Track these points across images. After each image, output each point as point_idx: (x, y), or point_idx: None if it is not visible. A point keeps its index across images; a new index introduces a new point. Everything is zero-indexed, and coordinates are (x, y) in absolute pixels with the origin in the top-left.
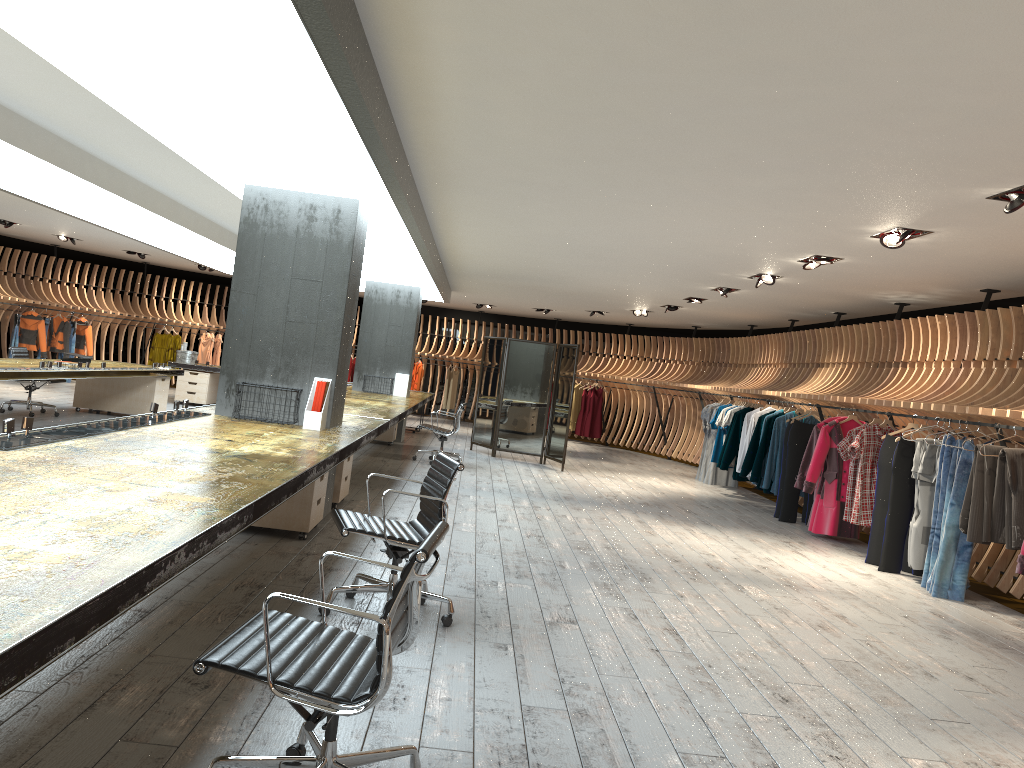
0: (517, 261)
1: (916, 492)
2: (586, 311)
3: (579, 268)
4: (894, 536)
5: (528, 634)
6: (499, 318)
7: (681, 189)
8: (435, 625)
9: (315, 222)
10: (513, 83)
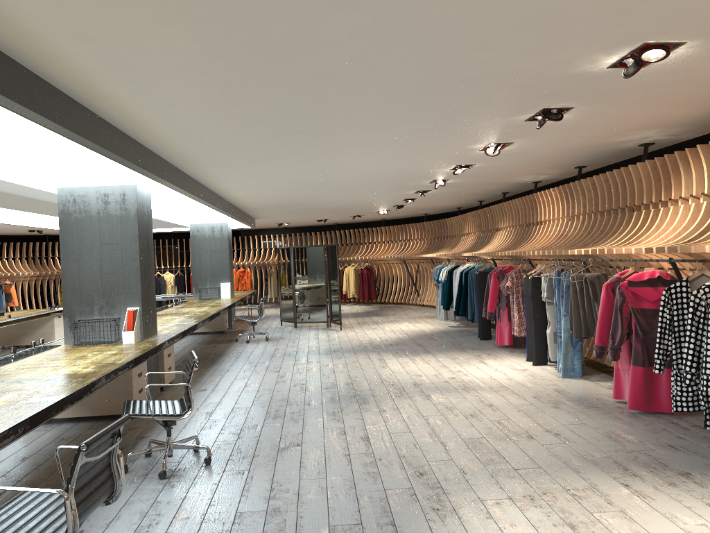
0: (279, 197)
1: (547, 310)
2: (350, 216)
3: (321, 194)
4: (539, 341)
5: (263, 460)
6: (298, 229)
7: (340, 144)
8: (200, 465)
9: (109, 205)
10: (183, 106)
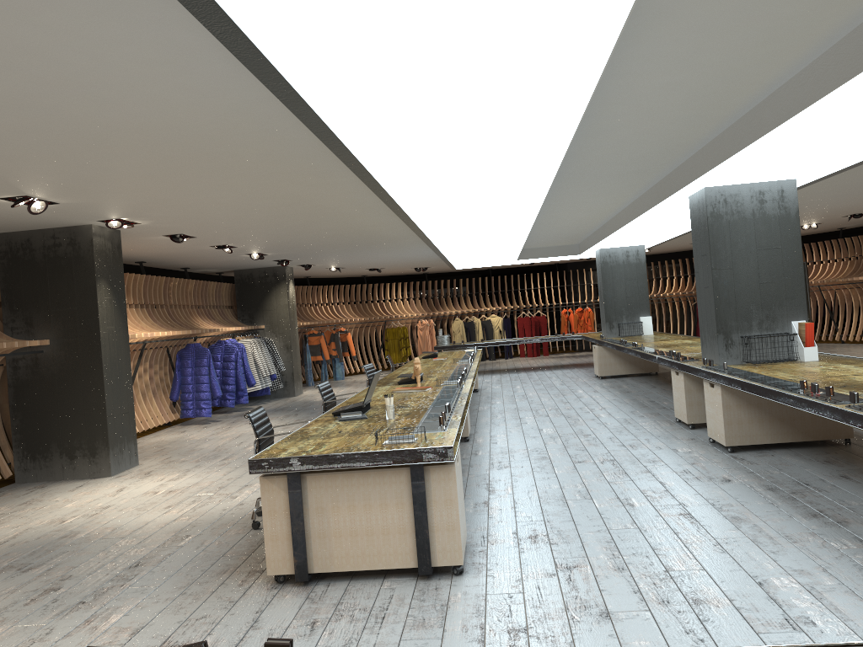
0: None
1: None
2: None
3: (828, 198)
4: None
5: None
6: None
7: None
8: None
9: (765, 203)
10: None
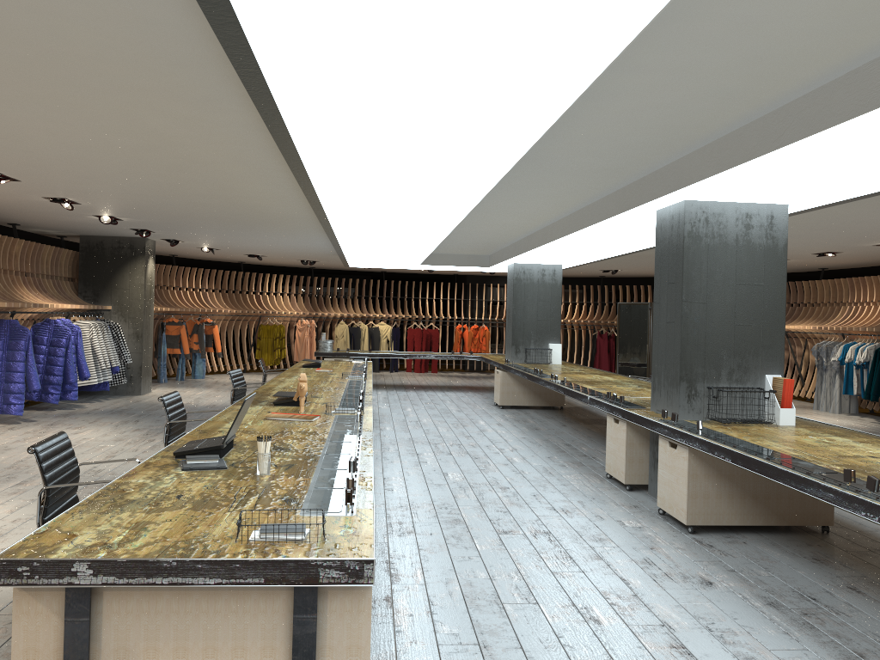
0: None
1: None
2: None
3: None
4: None
5: None
6: None
7: None
8: None
9: (751, 229)
10: None
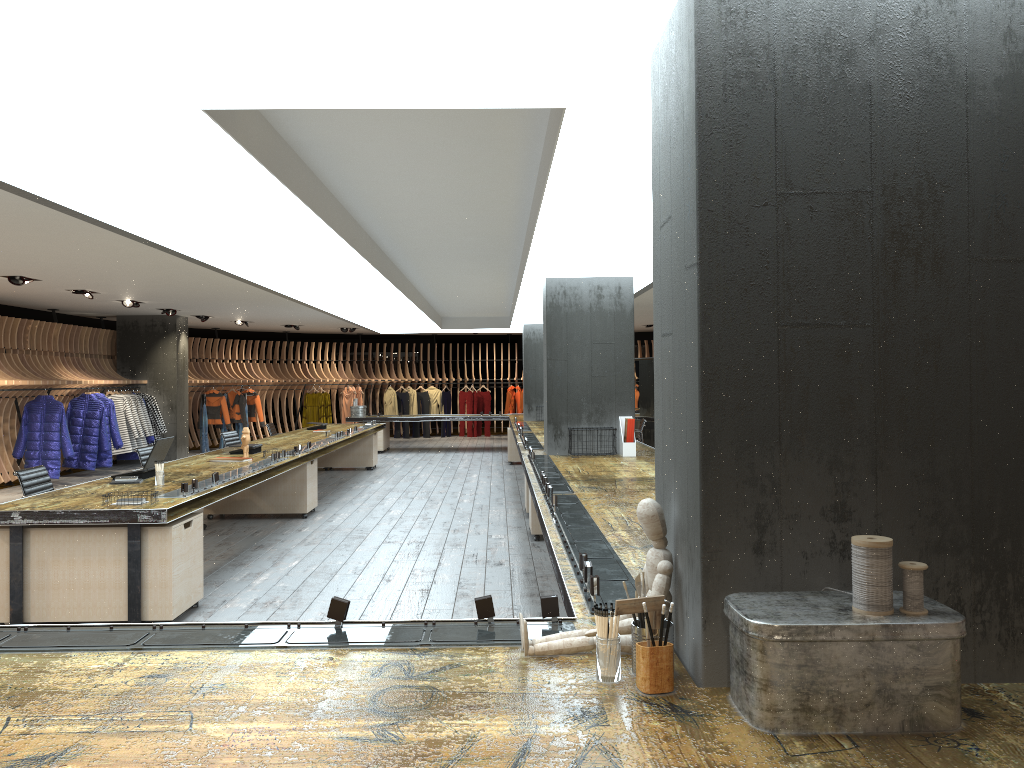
0: None
1: None
2: None
3: None
4: None
5: None
6: None
7: None
8: None
9: (603, 299)
10: None
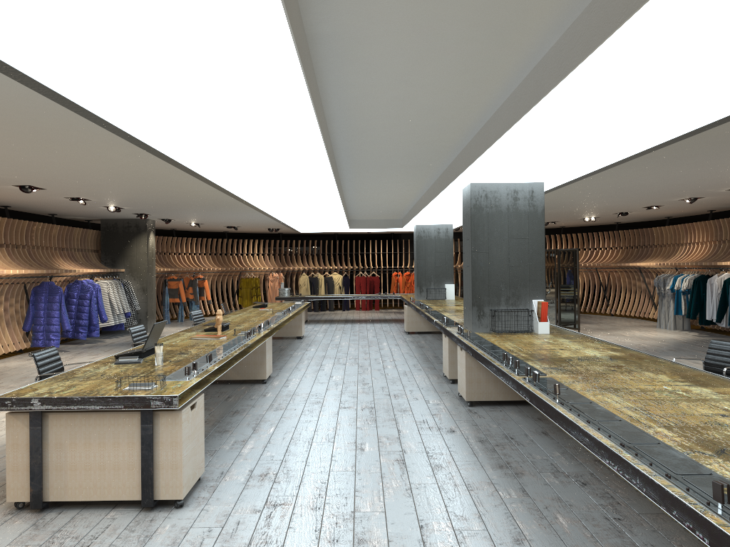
0: (549, 200)
1: None
2: None
3: (593, 198)
4: None
5: None
6: (459, 234)
7: None
8: None
9: (518, 201)
10: None
